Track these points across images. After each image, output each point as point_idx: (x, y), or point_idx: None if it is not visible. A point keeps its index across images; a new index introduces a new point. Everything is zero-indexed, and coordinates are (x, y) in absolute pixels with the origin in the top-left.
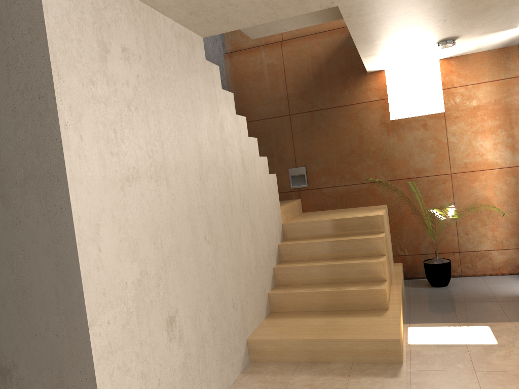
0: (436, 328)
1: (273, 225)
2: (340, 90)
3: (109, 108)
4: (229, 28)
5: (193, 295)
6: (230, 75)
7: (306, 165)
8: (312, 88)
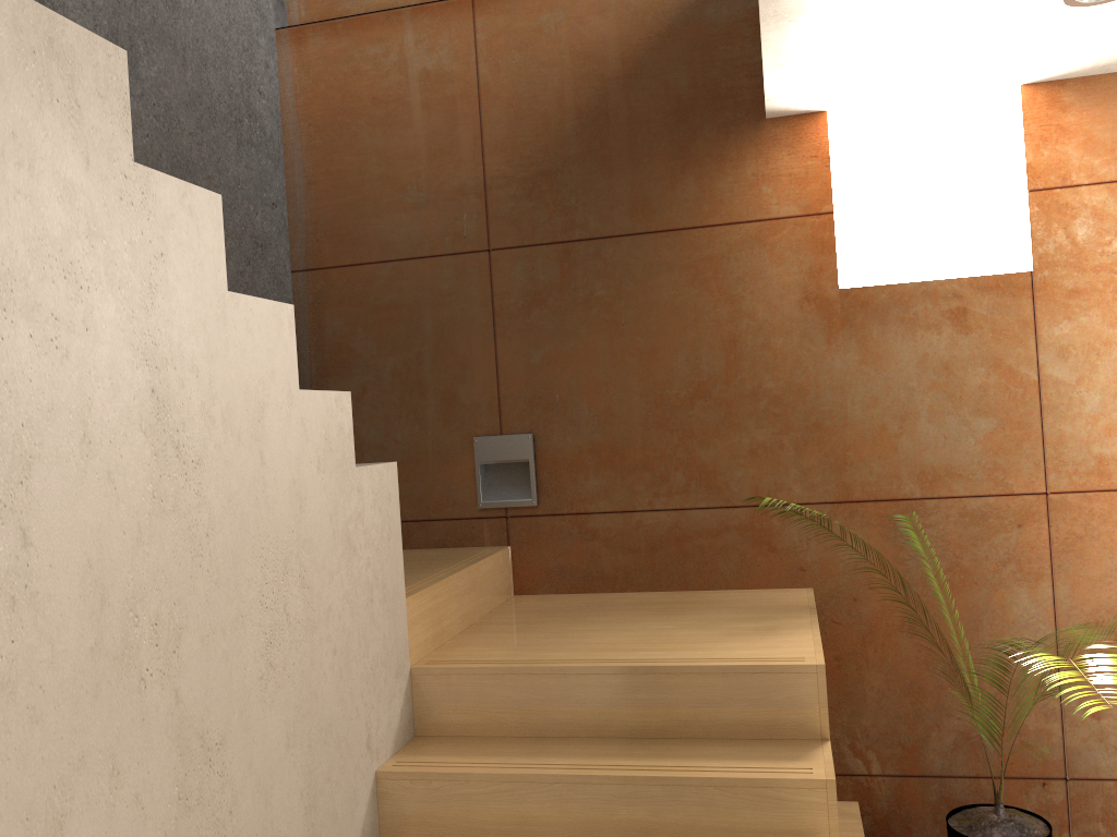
0: None
1: (360, 689)
2: (669, 174)
3: None
4: None
5: None
6: (294, 103)
7: (538, 429)
8: (573, 162)
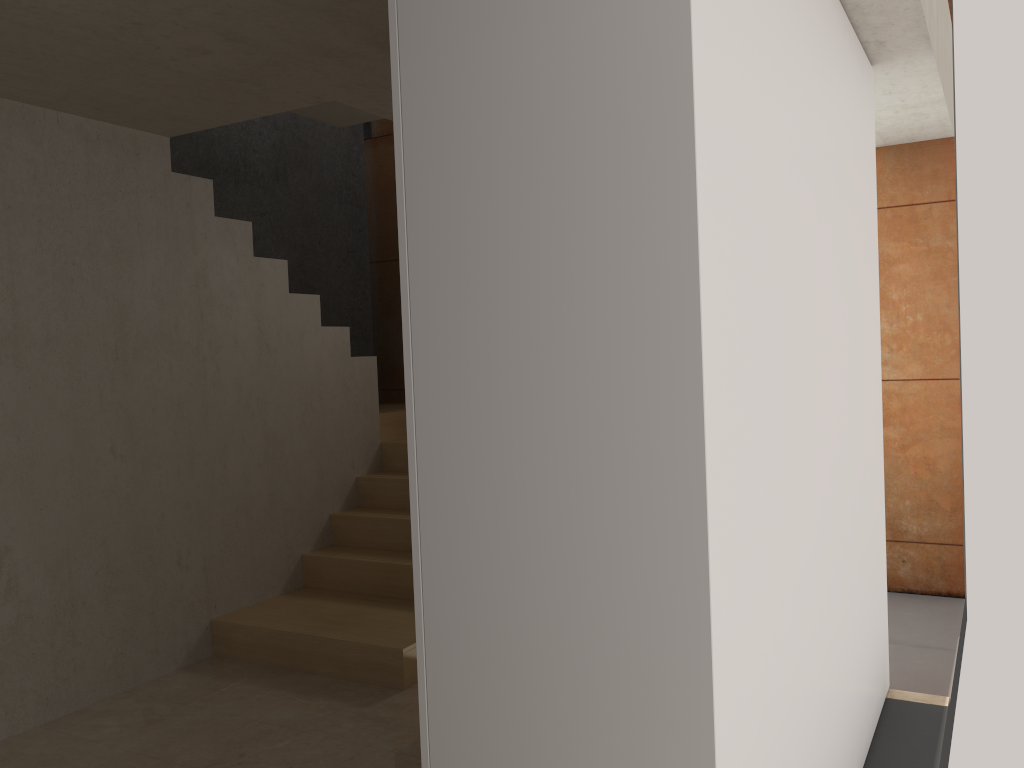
0: None
1: (349, 443)
2: None
3: None
4: (194, 126)
5: (59, 532)
6: (372, 177)
7: None
8: None
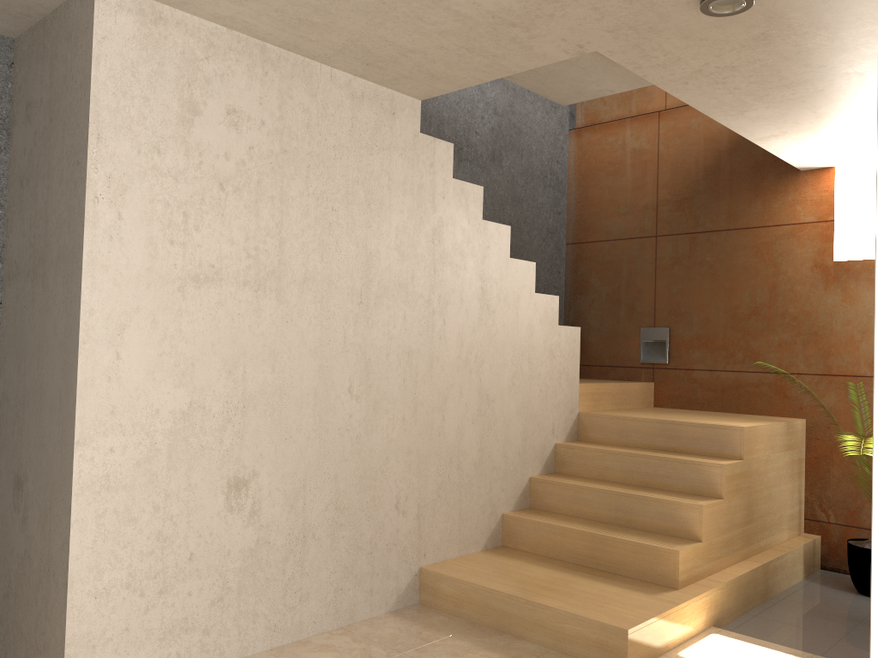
0: (757, 649)
1: (550, 409)
2: (748, 199)
3: (182, 185)
4: (447, 86)
5: (298, 462)
6: (573, 165)
7: (672, 325)
8: (700, 193)
